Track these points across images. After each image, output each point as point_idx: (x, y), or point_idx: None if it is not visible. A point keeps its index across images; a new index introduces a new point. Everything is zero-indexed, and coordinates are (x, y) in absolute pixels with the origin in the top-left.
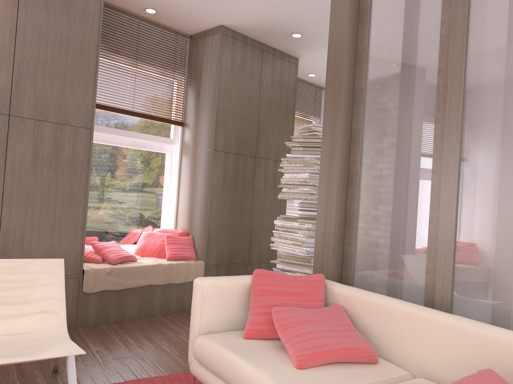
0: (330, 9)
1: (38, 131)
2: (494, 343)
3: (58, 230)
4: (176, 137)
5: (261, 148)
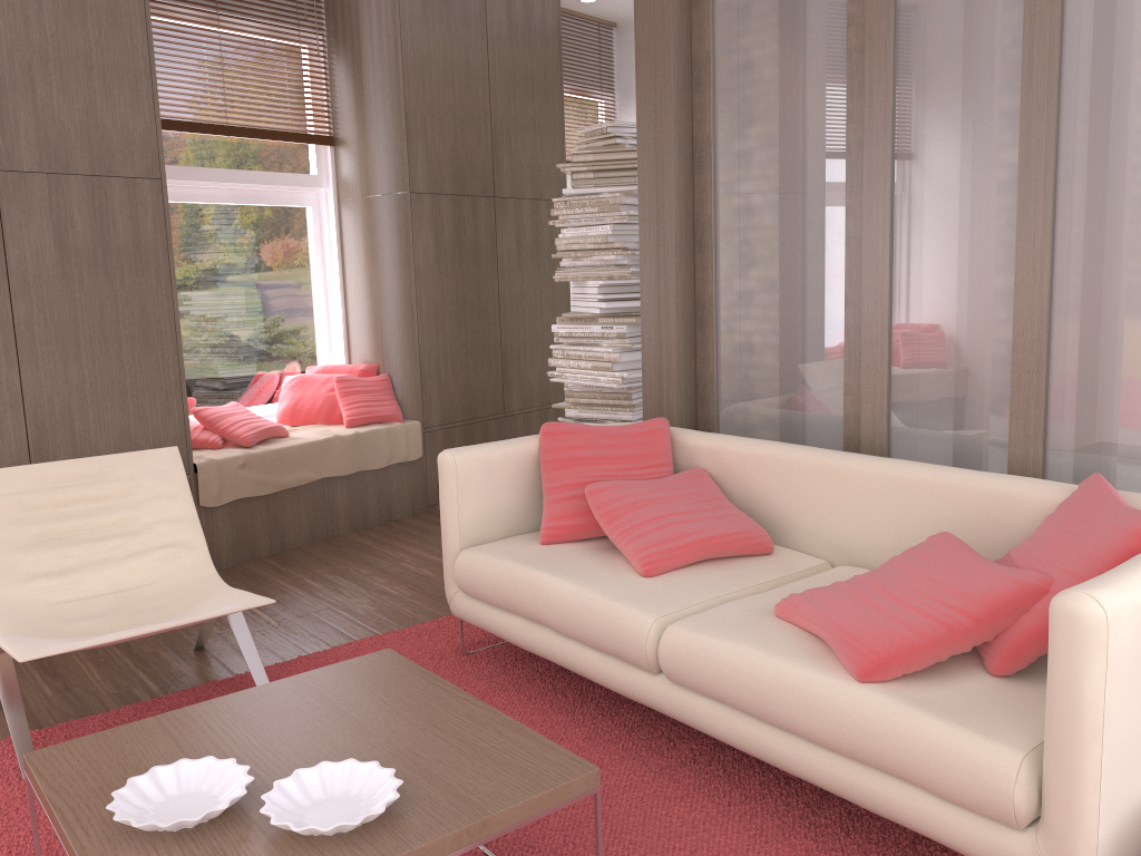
0: None
1: (59, 196)
2: (954, 494)
3: (133, 393)
4: (323, 170)
5: (503, 177)
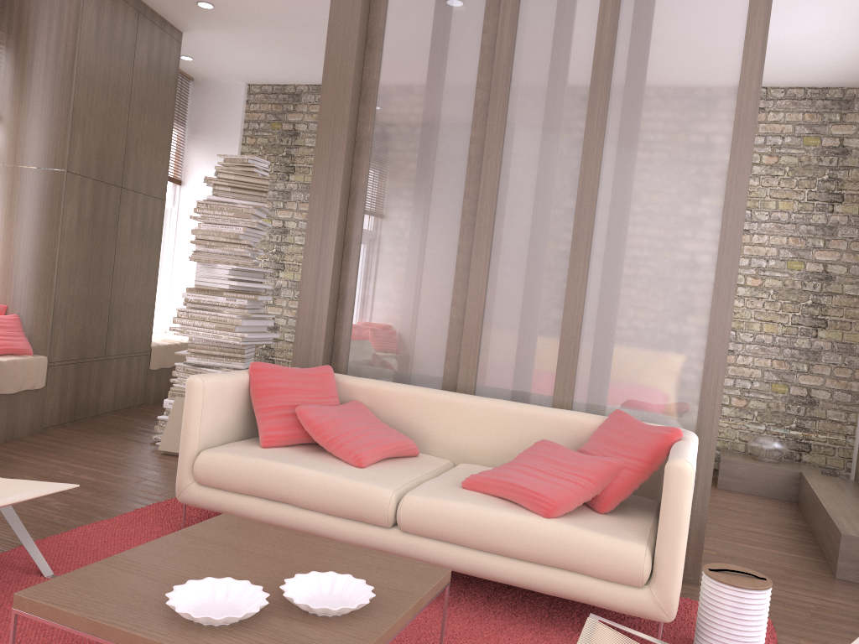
0: (329, 18)
1: None
2: (536, 419)
3: None
4: None
5: (129, 174)
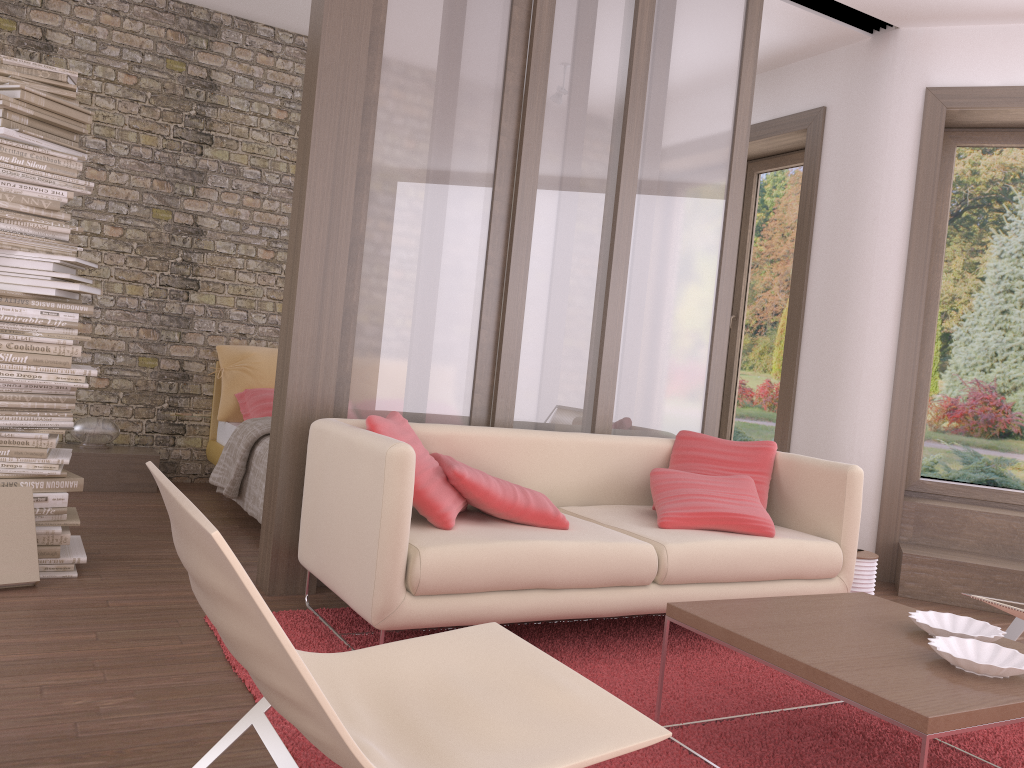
0: None
1: None
2: (620, 449)
3: None
4: None
5: None
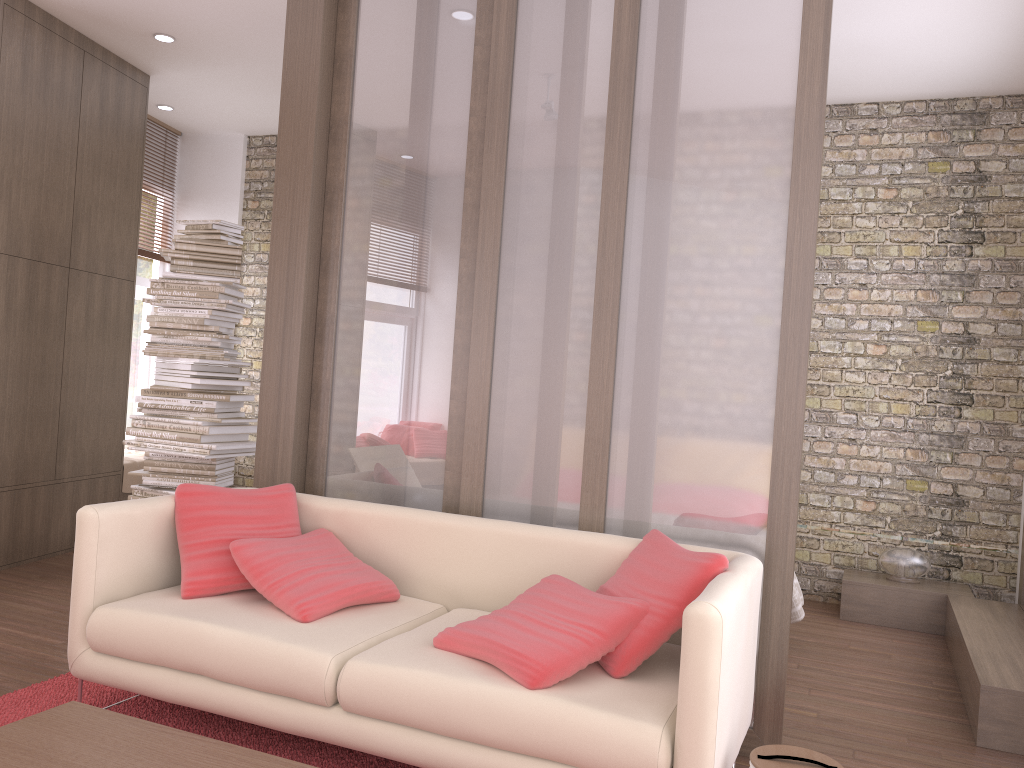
0: (285, 39)
1: None
2: (550, 546)
3: None
4: None
5: (80, 251)
